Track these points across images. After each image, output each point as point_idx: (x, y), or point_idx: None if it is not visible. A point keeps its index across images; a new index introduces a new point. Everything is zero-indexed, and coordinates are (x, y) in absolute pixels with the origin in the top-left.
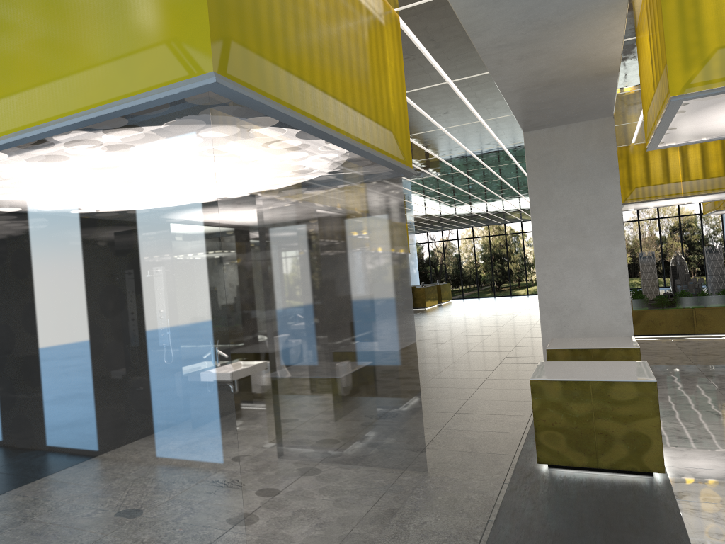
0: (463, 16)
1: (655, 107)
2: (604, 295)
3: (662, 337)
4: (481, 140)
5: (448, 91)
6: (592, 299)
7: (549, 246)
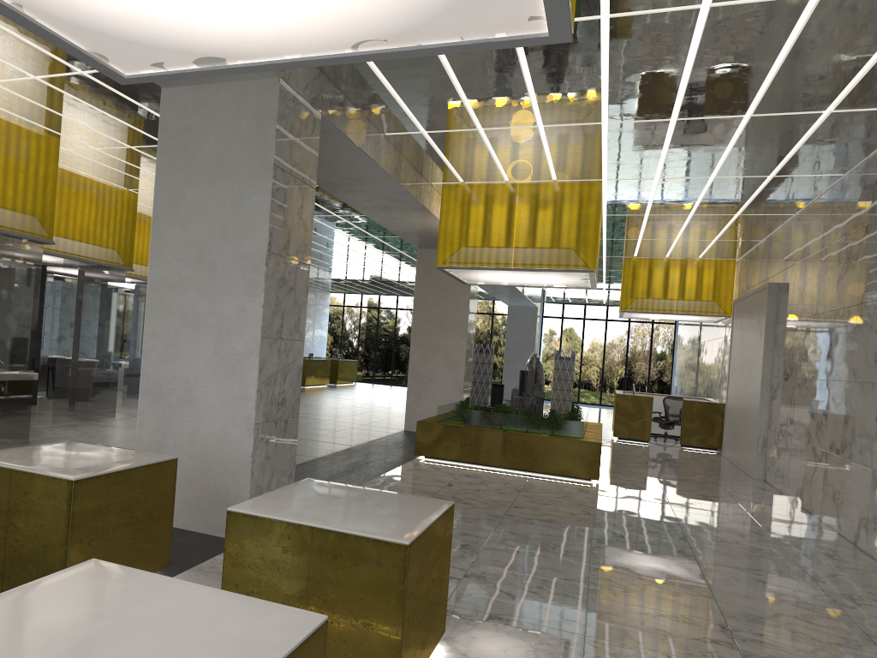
0: None
1: None
2: (224, 380)
3: (462, 465)
4: None
5: None
6: (208, 386)
7: (167, 286)
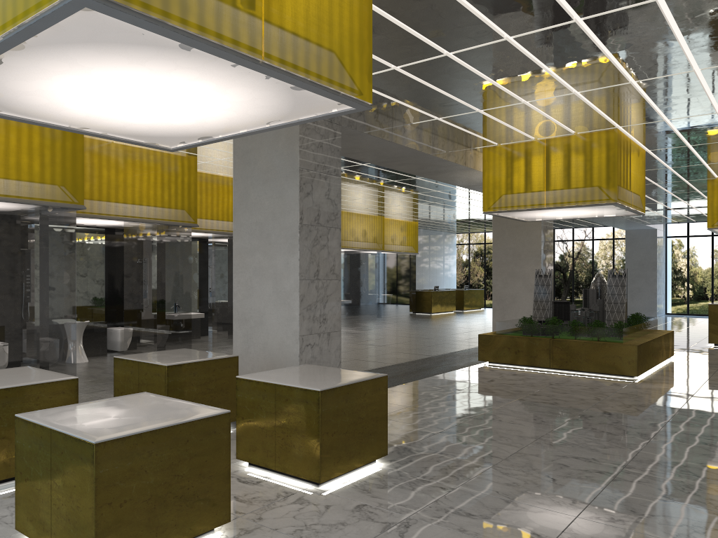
0: None
1: None
2: (280, 308)
3: (518, 368)
4: None
5: None
6: (271, 313)
7: (244, 252)
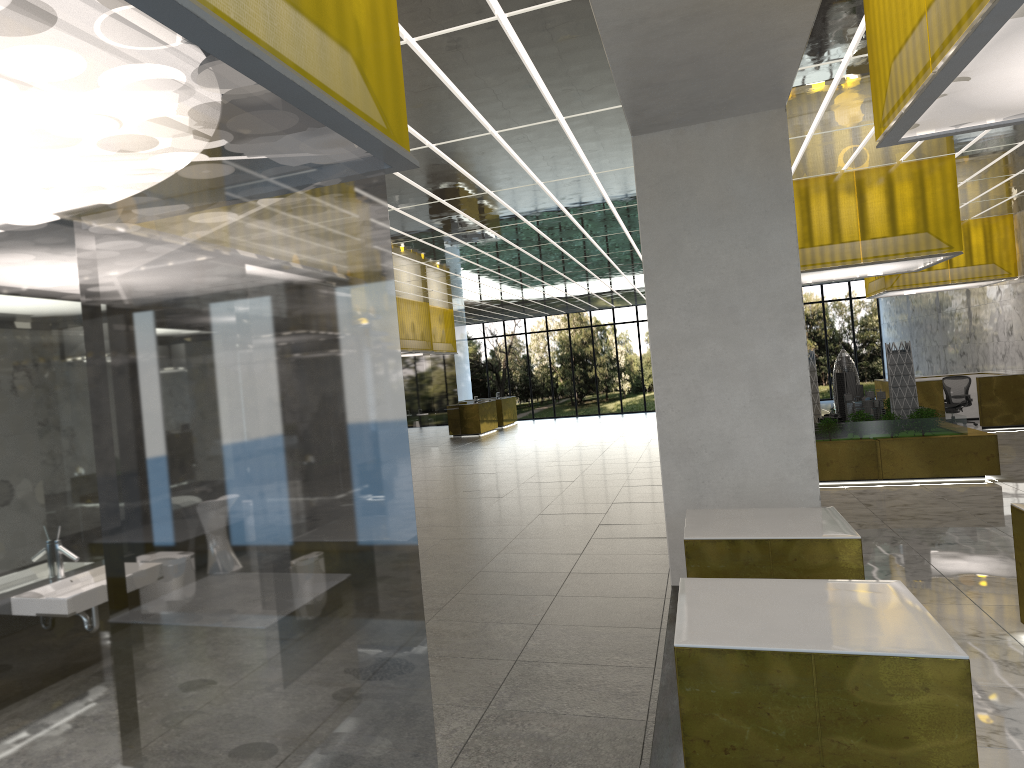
0: None
1: (935, 24)
2: (770, 426)
3: (831, 485)
4: (558, 161)
5: (500, 41)
6: (749, 435)
7: (676, 341)
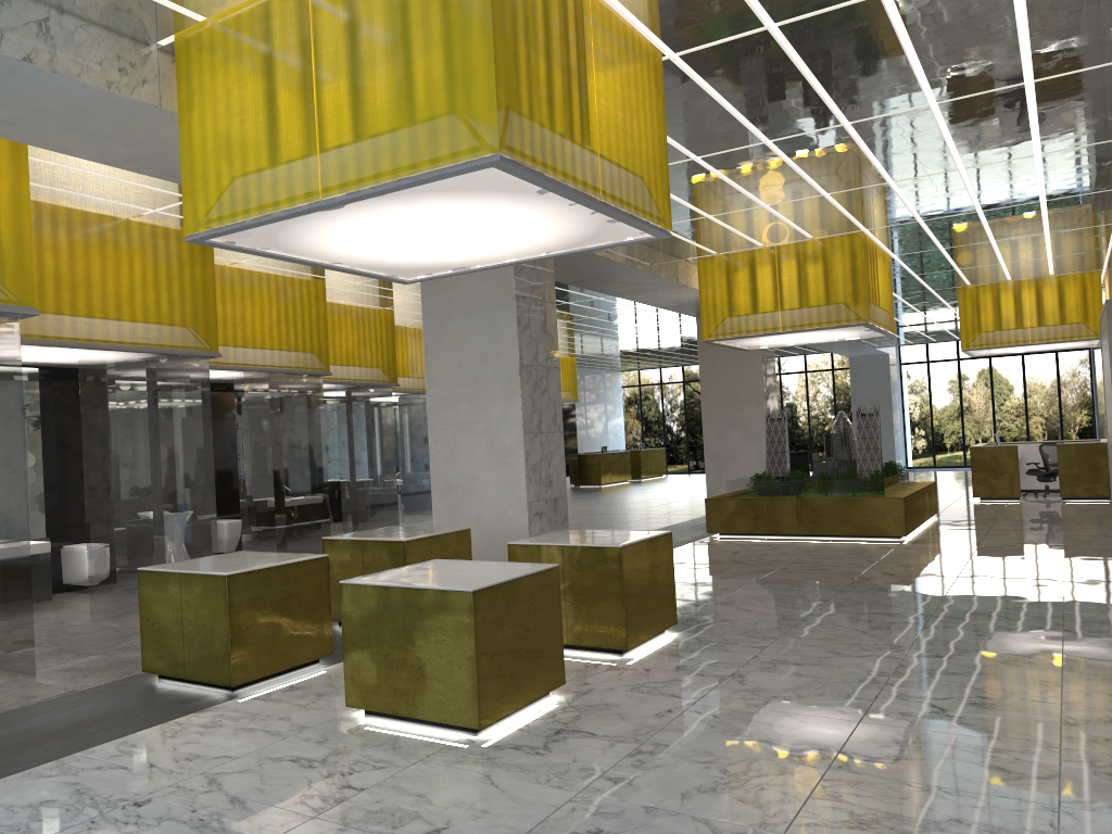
0: (1, 136)
1: None
2: (498, 471)
3: (758, 538)
4: None
5: None
6: (486, 477)
7: (442, 403)
